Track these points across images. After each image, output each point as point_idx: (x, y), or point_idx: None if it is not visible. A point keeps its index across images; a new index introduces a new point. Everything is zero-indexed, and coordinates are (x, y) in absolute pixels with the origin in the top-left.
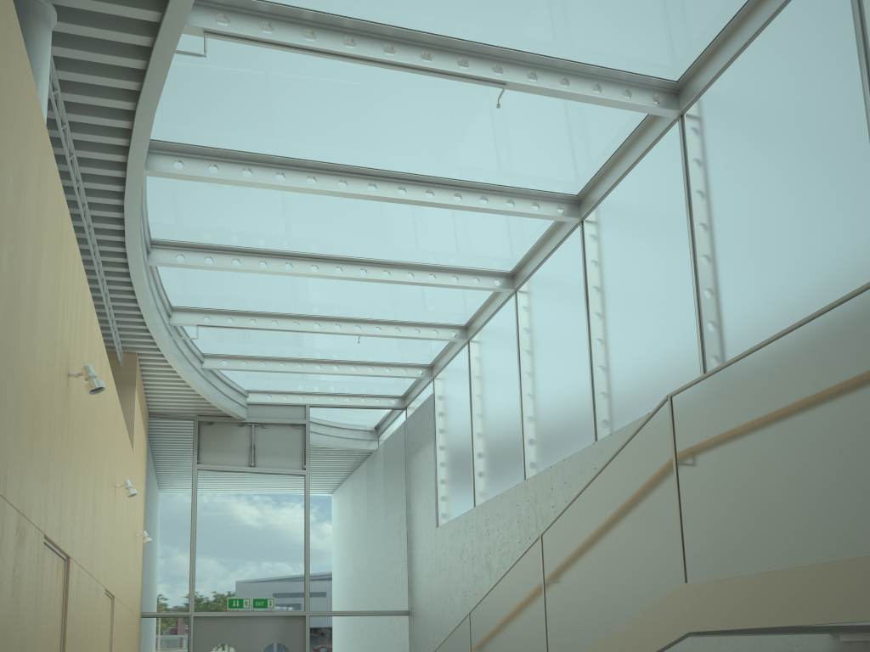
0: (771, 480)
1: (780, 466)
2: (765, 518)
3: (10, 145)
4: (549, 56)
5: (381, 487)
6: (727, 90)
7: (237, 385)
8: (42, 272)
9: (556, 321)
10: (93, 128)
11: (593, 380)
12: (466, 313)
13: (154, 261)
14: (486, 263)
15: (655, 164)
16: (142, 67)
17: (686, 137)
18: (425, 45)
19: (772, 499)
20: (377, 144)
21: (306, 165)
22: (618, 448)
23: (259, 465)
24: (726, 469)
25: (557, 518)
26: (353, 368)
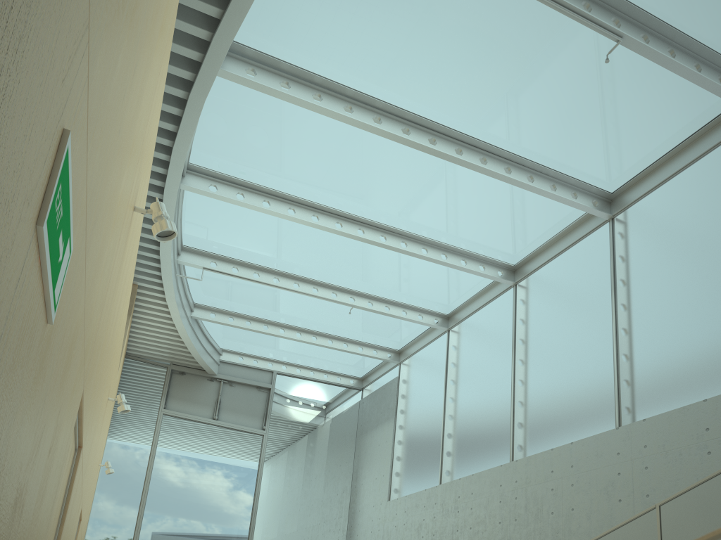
0: None
1: None
2: None
3: None
4: (665, 21)
5: (331, 457)
6: None
7: (215, 342)
8: (165, 13)
9: (570, 310)
10: None
11: (619, 366)
12: (453, 302)
13: (187, 185)
14: (496, 252)
15: None
16: None
17: None
18: None
19: None
20: (454, 94)
21: (374, 105)
22: None
23: (222, 419)
24: None
25: (696, 486)
26: (328, 341)
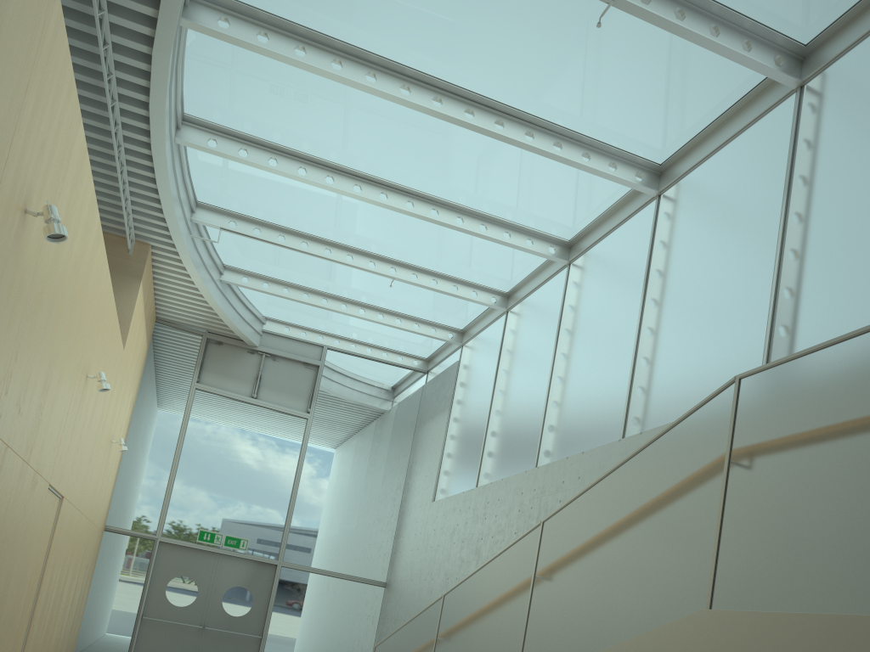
0: (857, 498)
1: None
2: (837, 546)
3: None
4: None
5: (384, 449)
6: (864, 61)
7: (255, 309)
8: None
9: (607, 301)
10: None
11: (634, 371)
12: (511, 279)
13: (182, 139)
14: (544, 225)
15: (758, 139)
16: None
17: (801, 111)
18: None
19: (853, 524)
20: (452, 50)
21: (368, 59)
22: (658, 434)
23: (262, 398)
24: (796, 477)
25: (566, 505)
26: (380, 315)
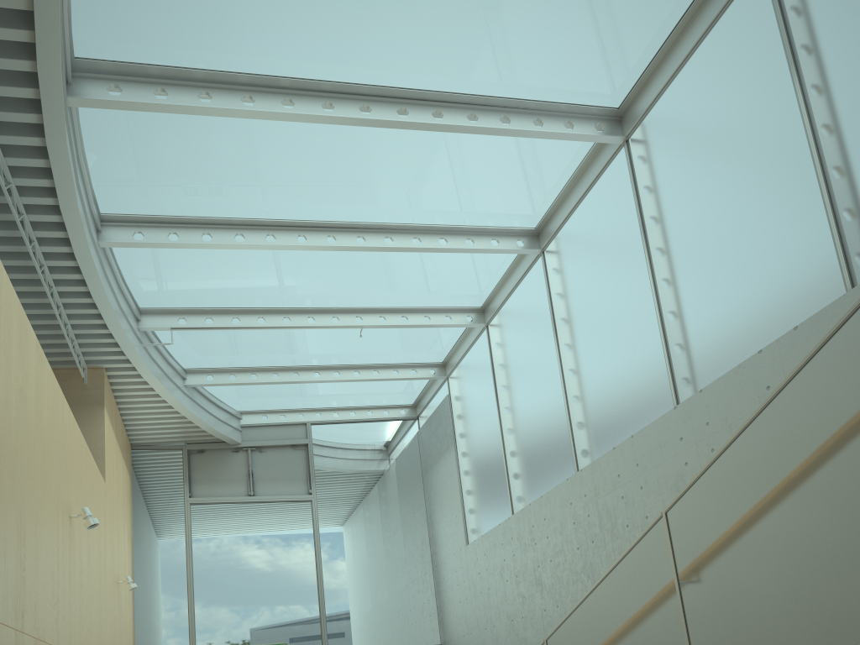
0: None
1: None
2: None
3: None
4: None
5: (397, 507)
6: None
7: (228, 406)
8: None
9: (603, 270)
10: None
11: (665, 329)
12: (482, 291)
13: (106, 240)
14: (506, 219)
15: (731, 31)
16: None
17: None
18: None
19: None
20: (368, 44)
21: (279, 85)
22: (823, 339)
23: (259, 494)
24: None
25: (695, 481)
26: (355, 373)
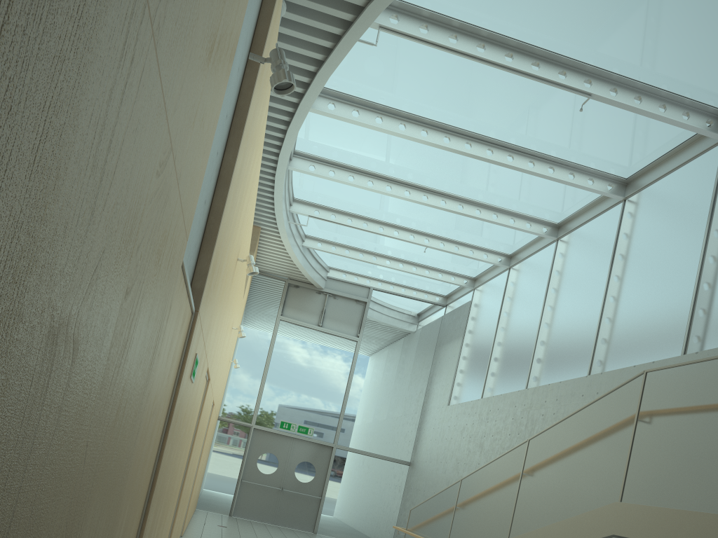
0: (695, 450)
1: (704, 443)
2: (684, 474)
3: (256, 126)
4: (631, 78)
5: (412, 363)
6: None
7: (323, 262)
8: (246, 197)
9: (583, 273)
10: None
11: (599, 328)
12: (513, 246)
13: (293, 166)
14: (540, 213)
15: (694, 172)
16: (330, 47)
17: None
18: (537, 56)
19: (693, 463)
20: (480, 116)
21: (423, 121)
22: (600, 396)
23: (325, 326)
24: (669, 434)
25: (543, 431)
26: (413, 267)
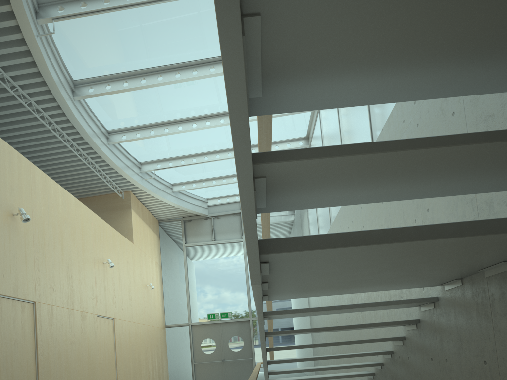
0: None
1: None
2: None
3: None
4: None
5: None
6: None
7: (199, 197)
8: None
9: (330, 124)
10: (32, 85)
11: None
12: (302, 129)
13: (111, 141)
14: None
15: None
16: (28, 49)
17: None
18: None
19: None
20: (185, 47)
21: (155, 70)
22: None
23: (217, 239)
24: None
25: None
26: None
